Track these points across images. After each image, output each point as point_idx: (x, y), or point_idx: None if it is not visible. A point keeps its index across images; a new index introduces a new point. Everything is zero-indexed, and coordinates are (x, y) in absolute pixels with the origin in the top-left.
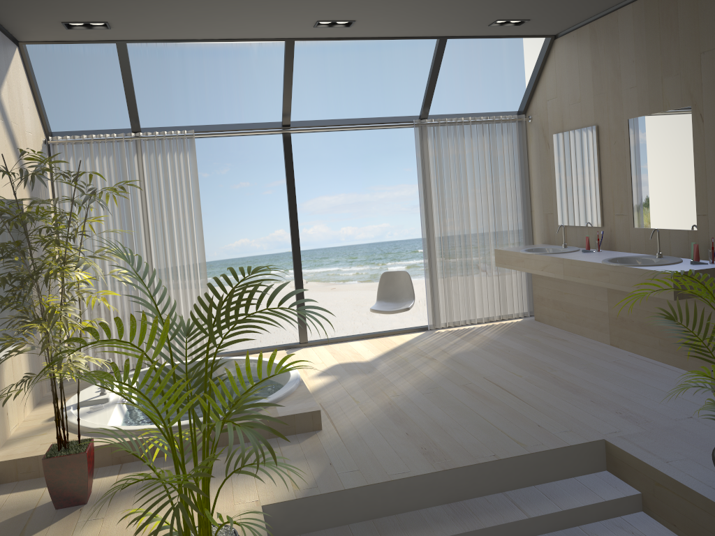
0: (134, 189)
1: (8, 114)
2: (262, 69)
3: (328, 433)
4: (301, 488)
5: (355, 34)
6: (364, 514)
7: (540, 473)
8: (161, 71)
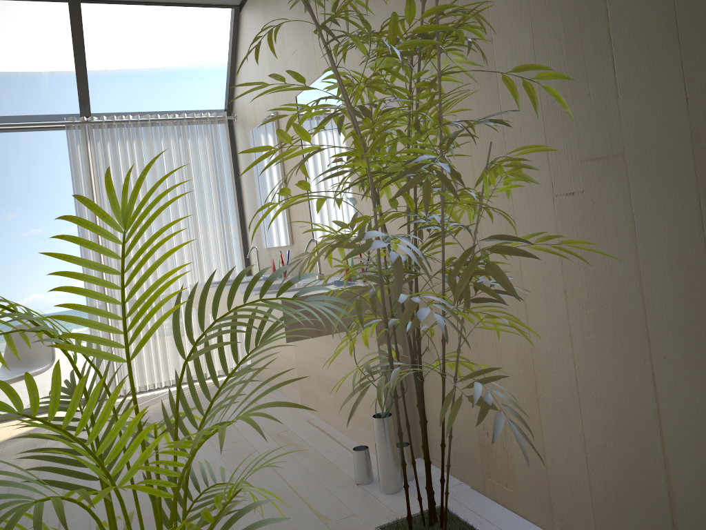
0: None
1: None
2: (55, 100)
3: None
4: None
5: None
6: None
7: None
8: None
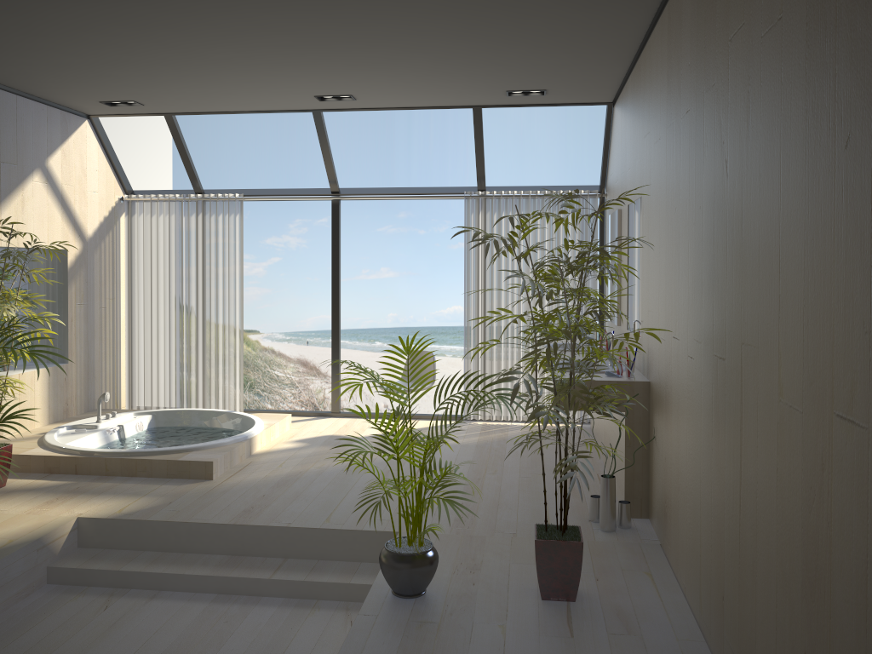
0: (188, 246)
1: (57, 177)
2: (494, 116)
3: (213, 483)
4: (121, 513)
5: (374, 105)
6: (158, 545)
7: (326, 549)
8: (385, 119)
